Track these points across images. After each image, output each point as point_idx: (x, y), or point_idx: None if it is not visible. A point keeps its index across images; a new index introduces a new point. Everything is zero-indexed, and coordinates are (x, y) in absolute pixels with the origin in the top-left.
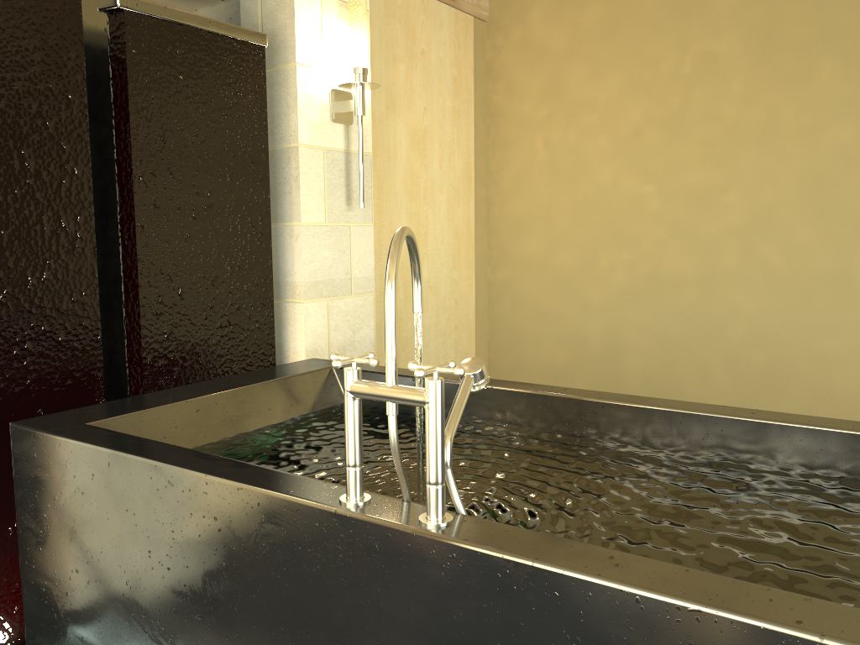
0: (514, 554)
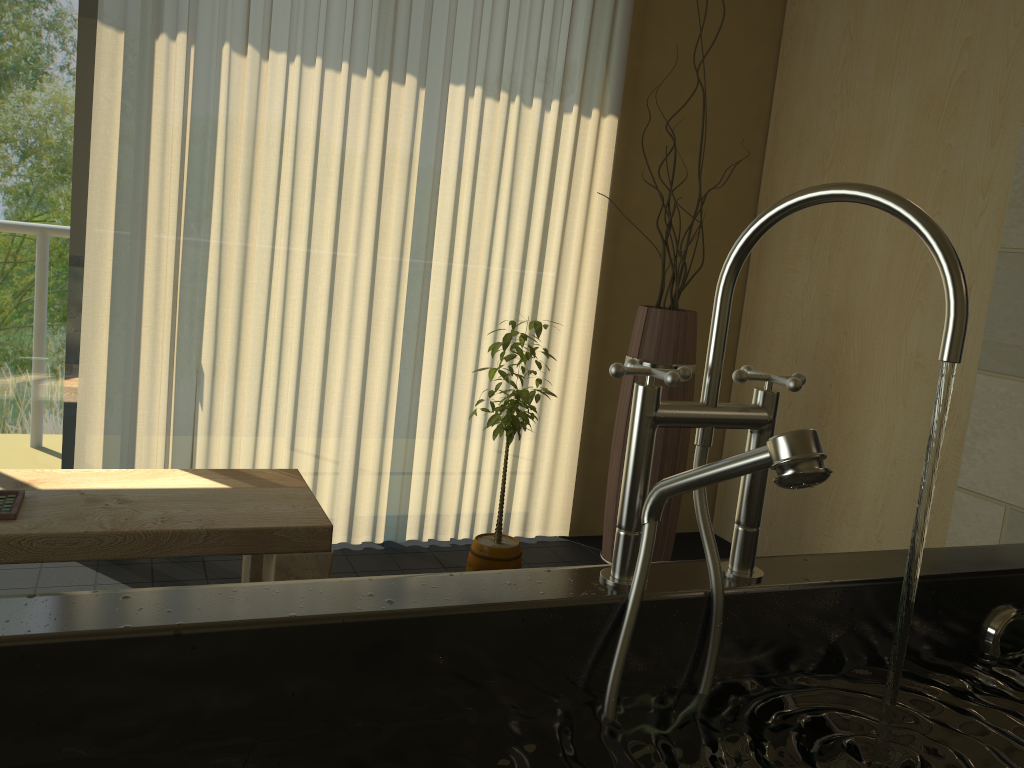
0: (477, 572)
